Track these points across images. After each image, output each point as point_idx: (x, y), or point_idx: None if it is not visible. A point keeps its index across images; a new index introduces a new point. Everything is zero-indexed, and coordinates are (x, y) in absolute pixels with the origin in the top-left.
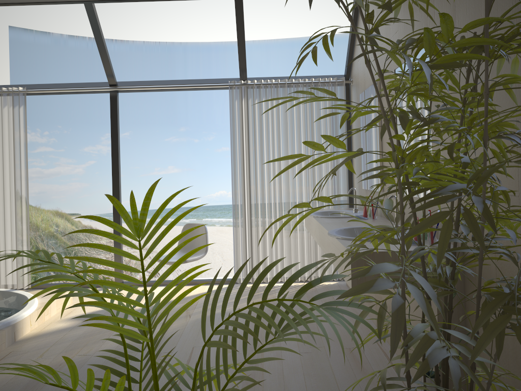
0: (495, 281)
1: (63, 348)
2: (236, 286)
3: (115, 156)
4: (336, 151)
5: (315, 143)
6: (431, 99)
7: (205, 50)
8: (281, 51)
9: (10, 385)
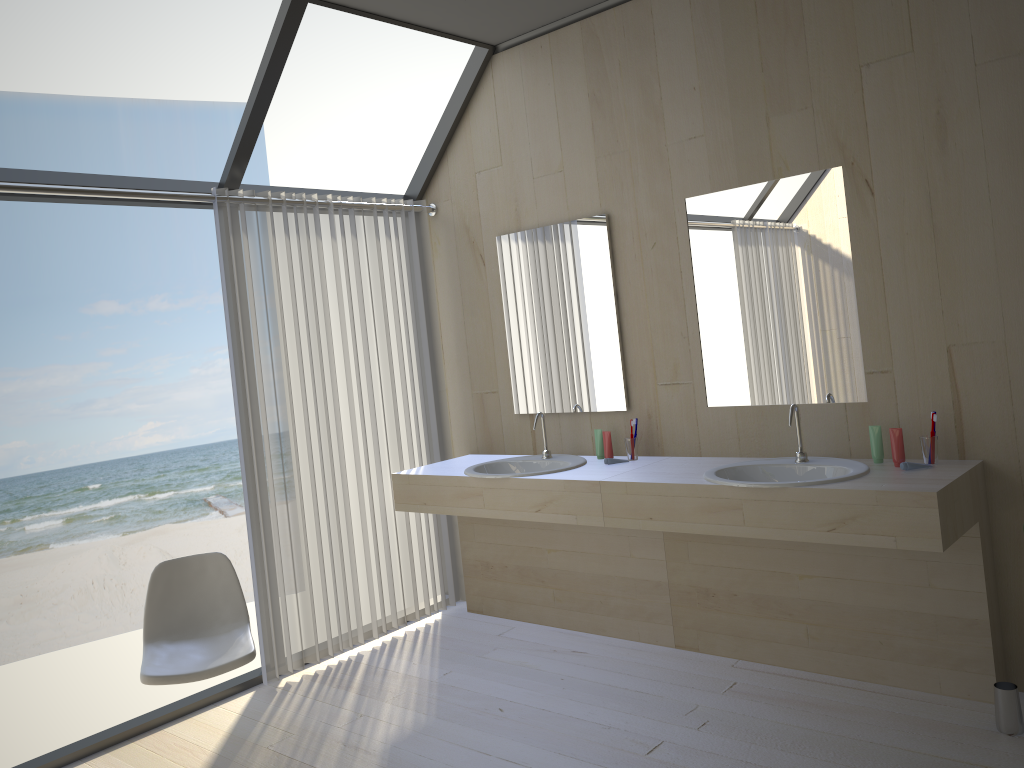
0: None
1: None
2: (272, 691)
3: None
4: (420, 347)
5: None
6: None
7: None
8: None
9: None
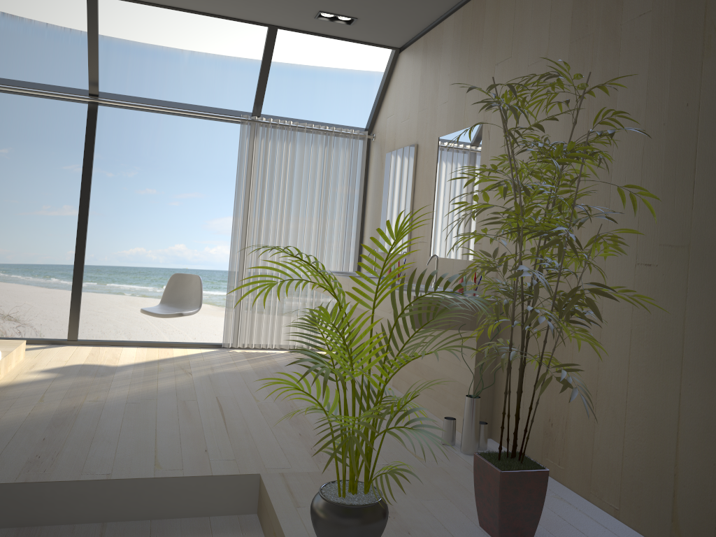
0: (559, 293)
1: (62, 395)
2: (224, 351)
3: (87, 182)
4: (350, 209)
5: (477, 196)
6: (541, 178)
7: (137, 52)
8: (242, 74)
9: (32, 421)
